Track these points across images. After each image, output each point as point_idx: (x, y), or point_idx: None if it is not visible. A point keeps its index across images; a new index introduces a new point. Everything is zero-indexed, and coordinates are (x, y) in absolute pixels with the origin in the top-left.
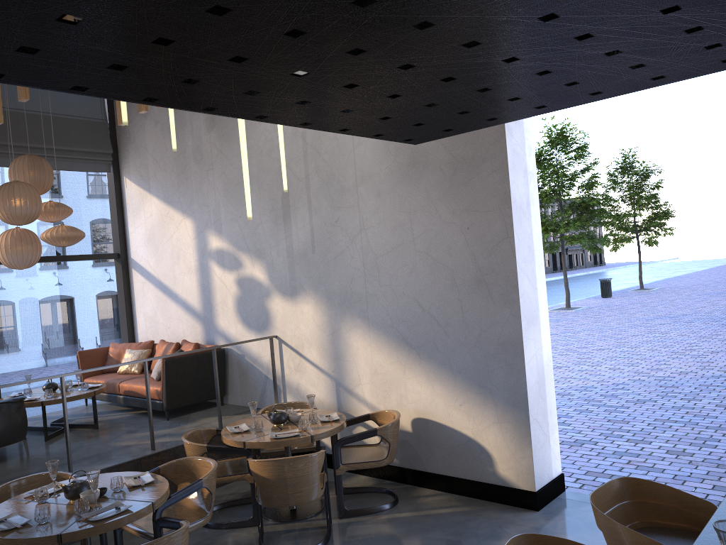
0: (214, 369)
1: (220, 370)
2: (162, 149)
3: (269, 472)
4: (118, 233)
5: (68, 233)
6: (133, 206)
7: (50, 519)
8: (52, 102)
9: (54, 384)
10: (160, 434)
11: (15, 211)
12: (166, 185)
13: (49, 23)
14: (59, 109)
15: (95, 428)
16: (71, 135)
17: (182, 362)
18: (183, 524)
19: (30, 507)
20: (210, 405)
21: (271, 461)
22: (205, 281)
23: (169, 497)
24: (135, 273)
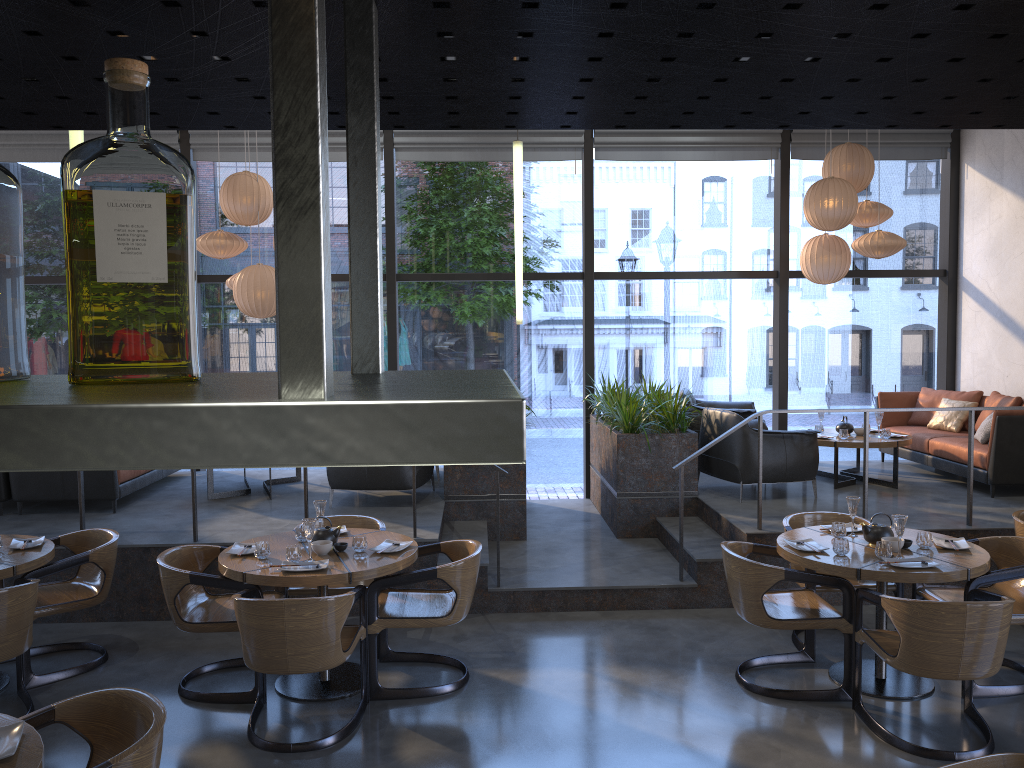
0: None
1: None
2: None
3: None
4: (947, 242)
5: (885, 241)
6: (973, 204)
7: (848, 554)
8: None
9: (848, 425)
10: (979, 511)
11: (827, 213)
12: None
13: (996, 100)
14: None
15: (893, 487)
16: None
17: (1022, 423)
18: (1005, 599)
19: (825, 539)
20: None
21: None
22: None
23: (987, 573)
24: (966, 298)
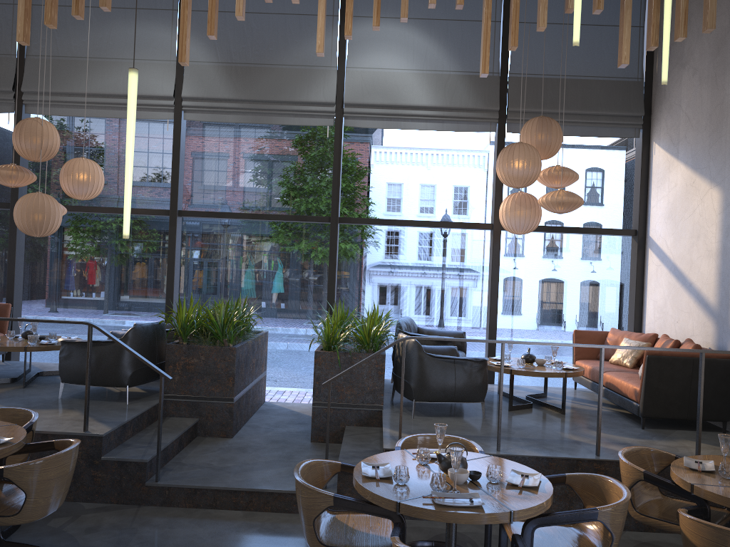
0: (698, 379)
1: (725, 386)
2: (696, 103)
3: (702, 541)
4: (638, 206)
5: (563, 198)
6: (658, 175)
7: (409, 483)
8: (583, 64)
9: (531, 356)
10: (620, 441)
11: (512, 172)
12: (695, 148)
13: None
14: (589, 71)
15: (561, 413)
16: (598, 98)
17: (670, 363)
18: None
19: (408, 464)
20: (707, 428)
21: (707, 526)
22: (726, 269)
23: (545, 514)
24: (651, 254)
